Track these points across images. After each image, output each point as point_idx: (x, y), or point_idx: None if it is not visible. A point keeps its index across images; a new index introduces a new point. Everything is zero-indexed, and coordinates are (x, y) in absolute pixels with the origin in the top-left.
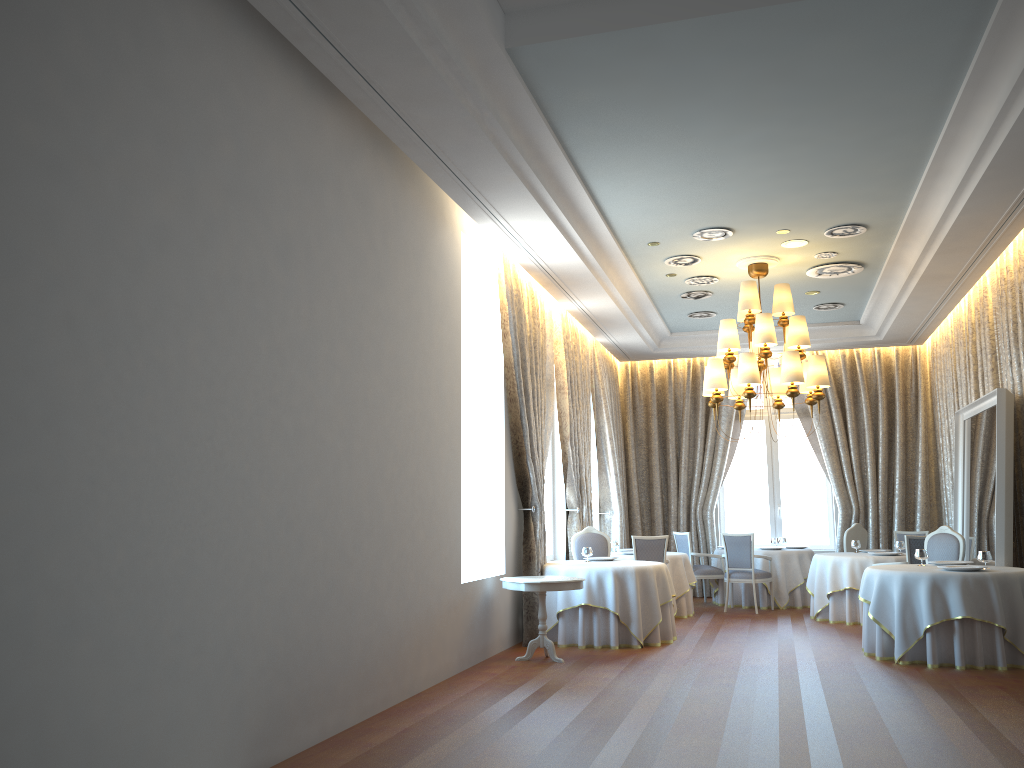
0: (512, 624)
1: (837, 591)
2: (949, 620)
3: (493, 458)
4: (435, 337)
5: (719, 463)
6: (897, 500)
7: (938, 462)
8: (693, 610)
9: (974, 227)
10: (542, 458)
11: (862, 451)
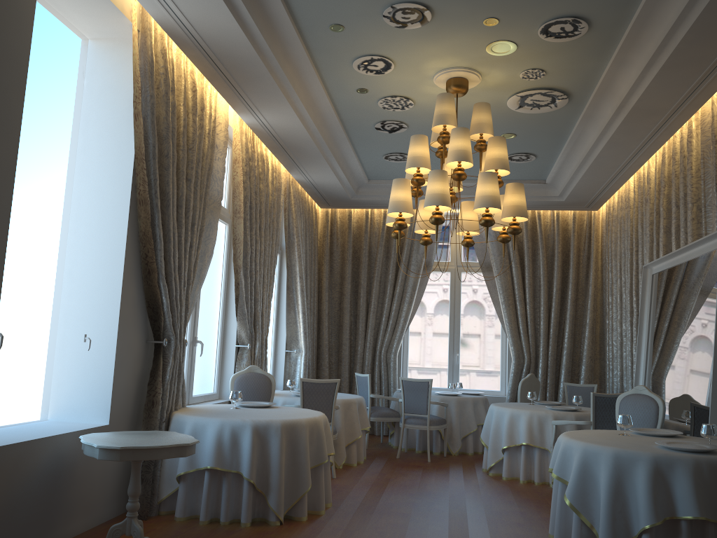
0: (119, 488)
1: (513, 446)
2: (673, 518)
3: (109, 274)
4: None
5: (406, 309)
6: (565, 353)
7: (605, 319)
8: (365, 456)
9: None
10: (189, 282)
11: (537, 306)
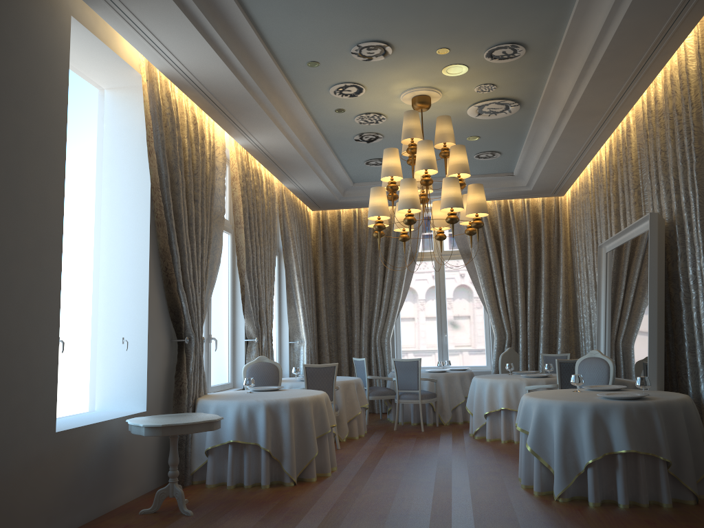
0: (158, 464)
1: (493, 411)
2: (611, 453)
3: (137, 286)
4: (5, 125)
5: (395, 297)
6: (542, 327)
7: (576, 294)
8: (366, 430)
9: (636, 38)
10: (202, 288)
11: (514, 286)
